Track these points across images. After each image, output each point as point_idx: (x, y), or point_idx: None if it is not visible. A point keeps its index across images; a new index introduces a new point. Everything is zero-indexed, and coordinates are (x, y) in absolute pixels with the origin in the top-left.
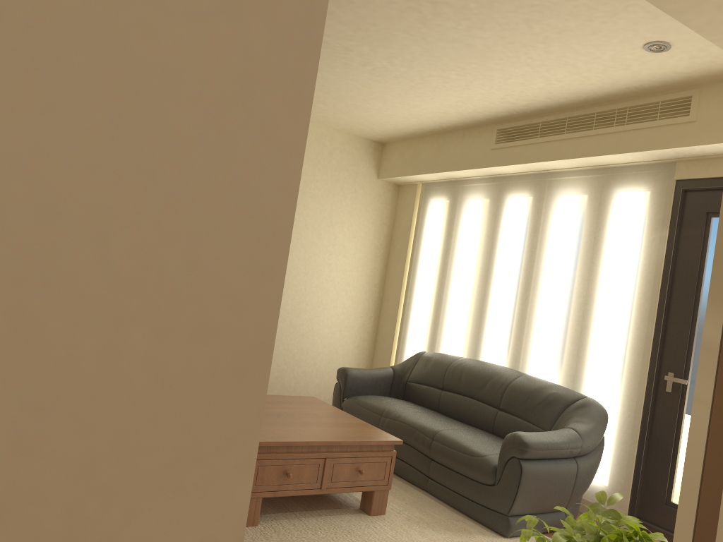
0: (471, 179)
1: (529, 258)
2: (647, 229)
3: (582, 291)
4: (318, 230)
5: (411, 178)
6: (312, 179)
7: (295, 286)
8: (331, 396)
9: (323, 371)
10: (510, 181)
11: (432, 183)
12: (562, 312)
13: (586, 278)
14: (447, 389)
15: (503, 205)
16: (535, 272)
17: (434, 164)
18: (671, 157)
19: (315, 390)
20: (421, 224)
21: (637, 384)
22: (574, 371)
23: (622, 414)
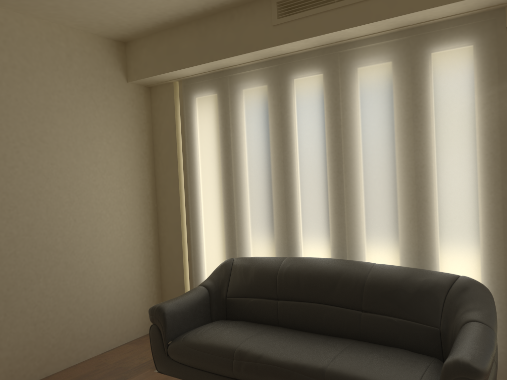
0: (242, 66)
1: (335, 139)
2: (482, 85)
3: (412, 163)
4: (75, 149)
5: (169, 75)
6: (54, 90)
7: (62, 220)
8: (128, 327)
9: (115, 304)
10: (293, 60)
11: (192, 79)
12: (391, 190)
13: (414, 149)
14: (284, 299)
15: (289, 87)
16: (347, 152)
17: (199, 54)
18: (506, 0)
19: (111, 327)
20: (188, 124)
21: (504, 250)
22: (420, 248)
23: (491, 284)
